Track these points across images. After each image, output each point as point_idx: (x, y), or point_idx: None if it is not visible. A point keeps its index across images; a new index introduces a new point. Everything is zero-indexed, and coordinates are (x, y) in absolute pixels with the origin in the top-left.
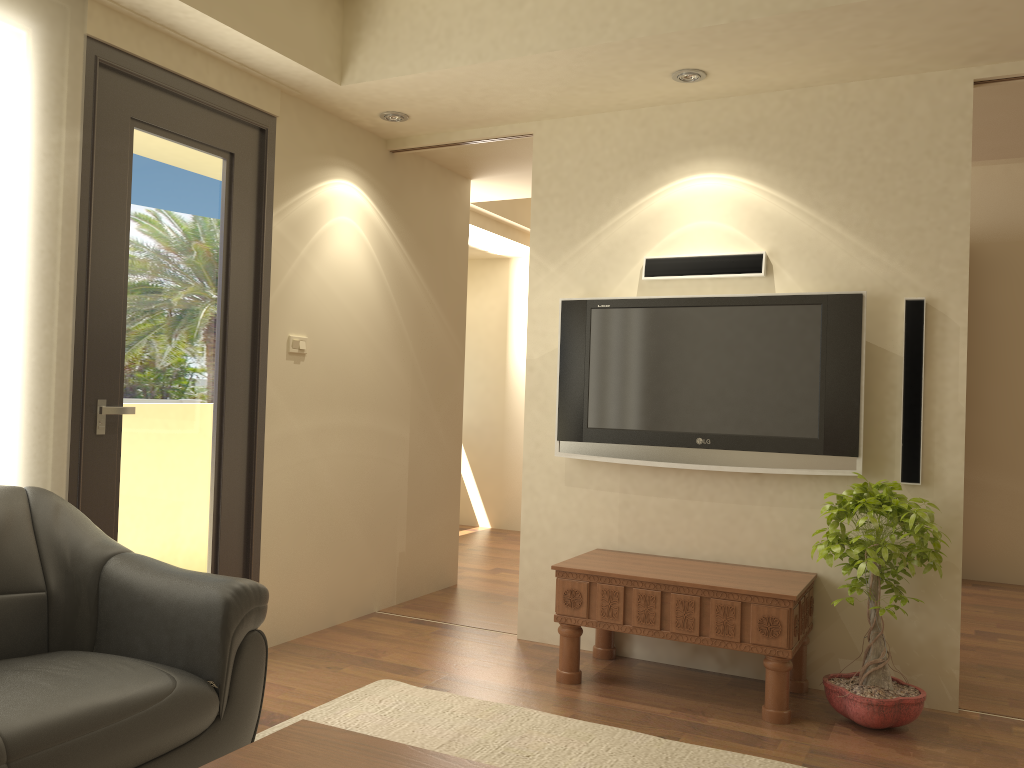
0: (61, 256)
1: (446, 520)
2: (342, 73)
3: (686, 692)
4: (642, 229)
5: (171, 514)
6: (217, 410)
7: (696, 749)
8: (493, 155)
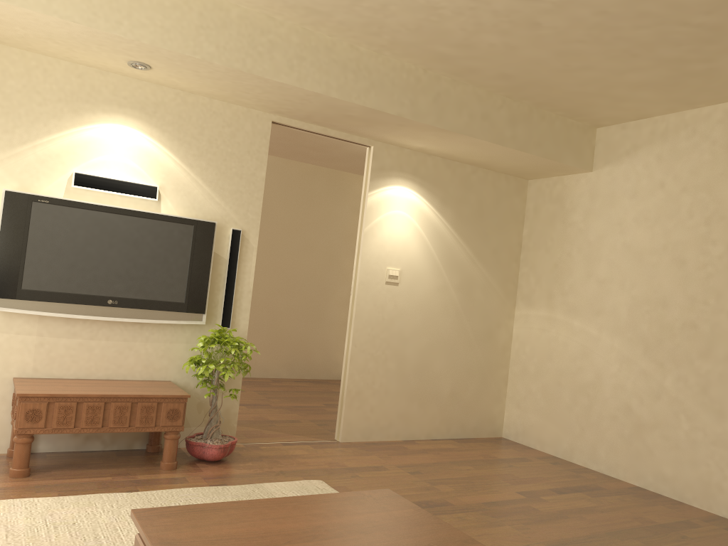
0: None
1: None
2: None
3: (102, 465)
4: (72, 150)
5: None
6: None
7: (155, 492)
8: None
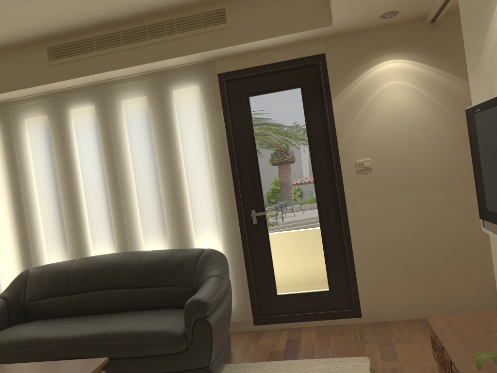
0: (222, 161)
1: None
2: (331, 18)
3: None
4: None
5: (300, 254)
6: (317, 206)
7: None
8: None
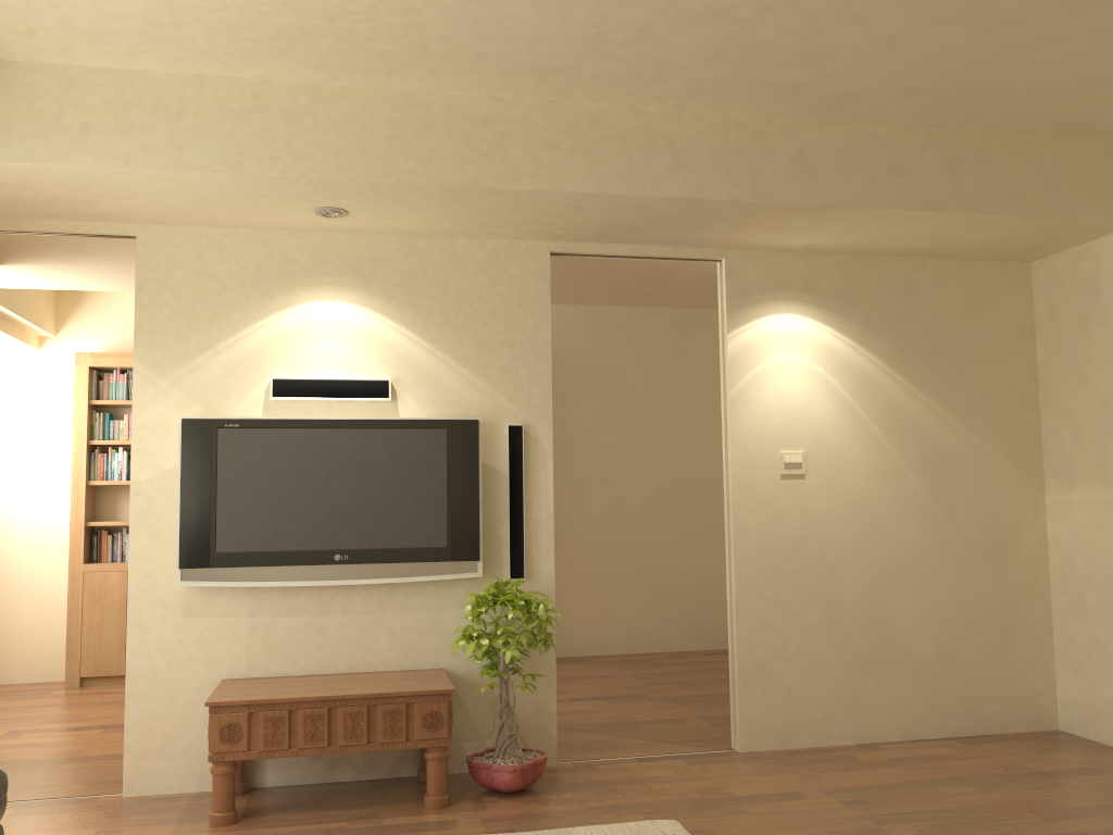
0: None
1: None
2: None
3: (344, 803)
4: (267, 349)
5: None
6: None
7: None
8: (54, 246)
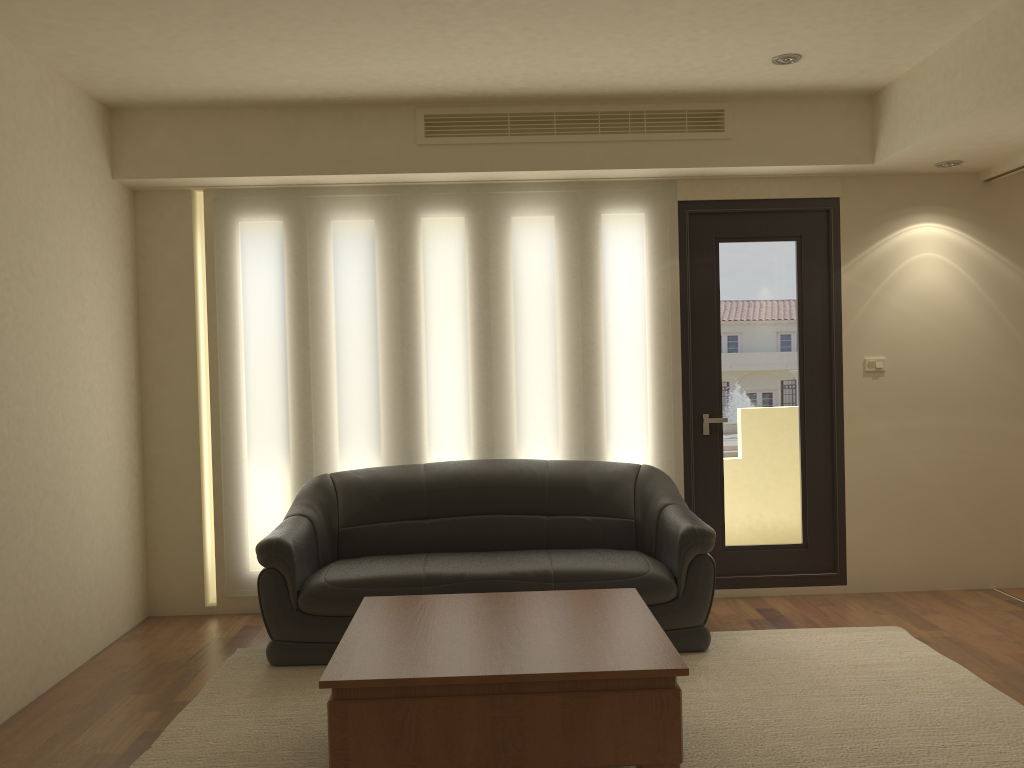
0: (669, 333)
1: None
2: (873, 154)
3: None
4: None
5: (766, 487)
6: (800, 417)
7: None
8: None
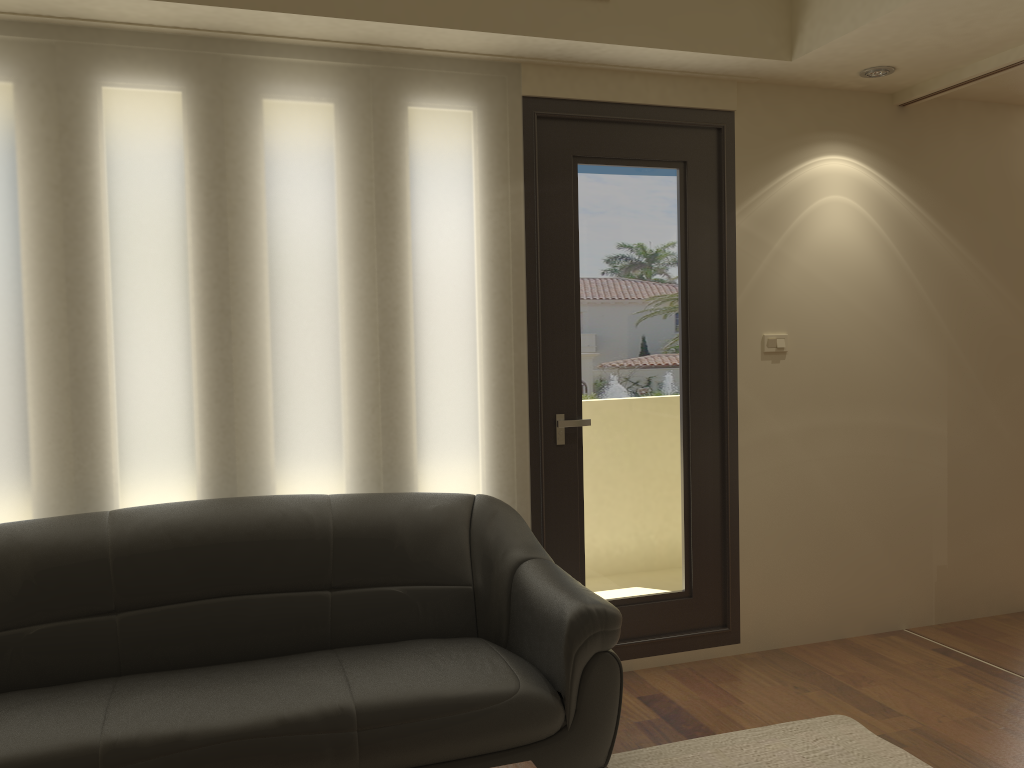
0: (511, 295)
1: (1015, 531)
2: (791, 47)
3: None
4: None
5: (639, 515)
6: (682, 416)
7: None
8: None
